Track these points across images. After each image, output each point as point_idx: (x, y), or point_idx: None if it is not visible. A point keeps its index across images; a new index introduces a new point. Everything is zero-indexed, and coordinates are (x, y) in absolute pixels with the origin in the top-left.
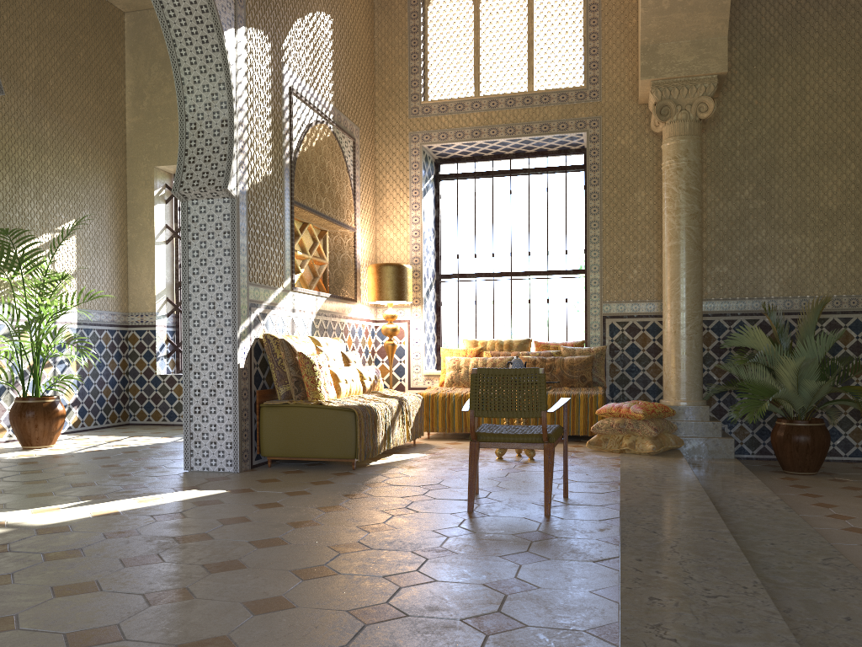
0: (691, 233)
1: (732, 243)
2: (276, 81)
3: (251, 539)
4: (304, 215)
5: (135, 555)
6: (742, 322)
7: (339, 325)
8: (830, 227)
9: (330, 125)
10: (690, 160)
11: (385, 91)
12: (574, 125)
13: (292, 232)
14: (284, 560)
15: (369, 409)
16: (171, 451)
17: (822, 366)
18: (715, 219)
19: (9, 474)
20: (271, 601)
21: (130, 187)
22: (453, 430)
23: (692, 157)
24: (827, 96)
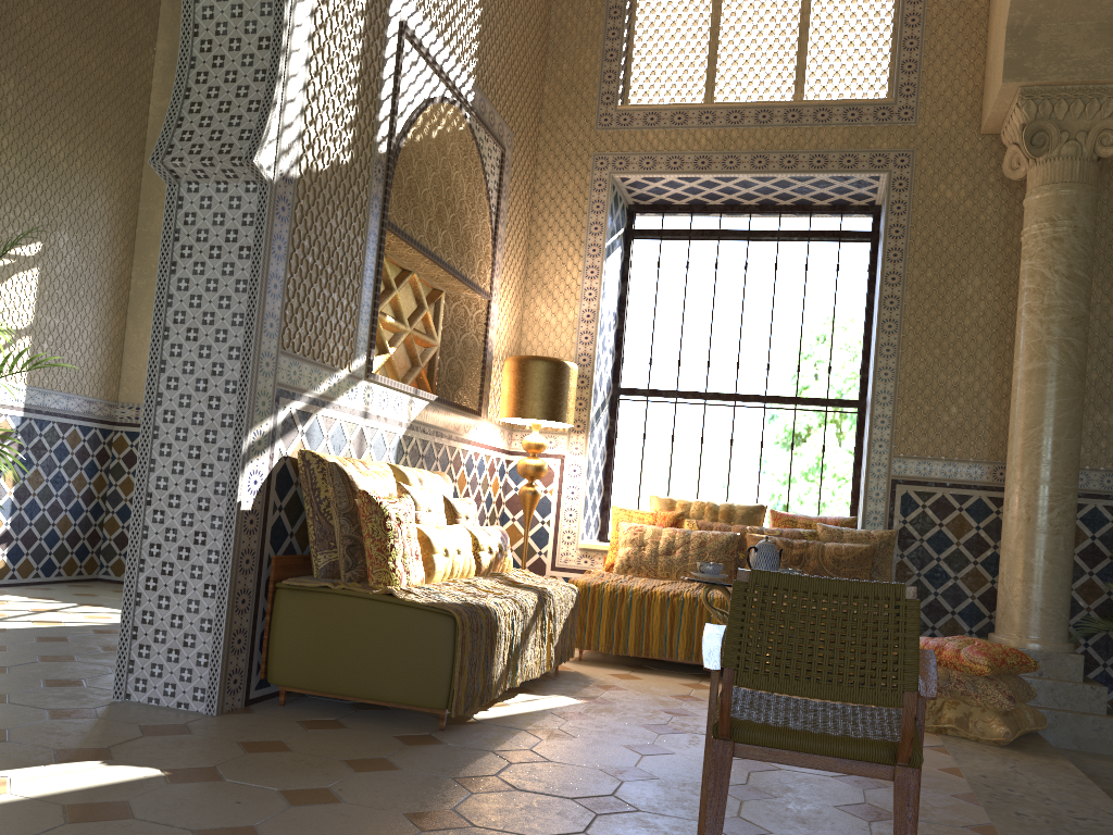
0: (1071, 351)
1: None
2: (376, 1)
3: None
4: (404, 254)
5: None
6: None
7: (447, 451)
8: None
9: (466, 113)
10: (1078, 226)
11: (560, 85)
12: (868, 161)
13: (378, 274)
14: None
15: (484, 613)
16: None
17: None
18: (1101, 334)
19: None
20: None
21: (145, 206)
22: (624, 651)
23: (1082, 220)
24: None
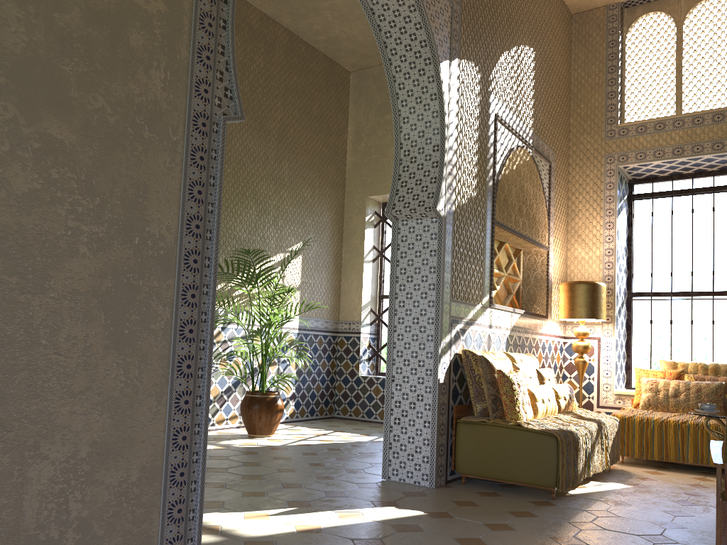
0: None
1: None
2: (483, 108)
3: None
4: (502, 234)
5: None
6: None
7: (531, 341)
8: None
9: (529, 150)
10: None
11: (580, 117)
12: None
13: (492, 250)
14: None
15: (571, 435)
16: (369, 453)
17: None
18: None
19: (233, 465)
20: None
21: (347, 214)
22: (651, 457)
23: None
24: None
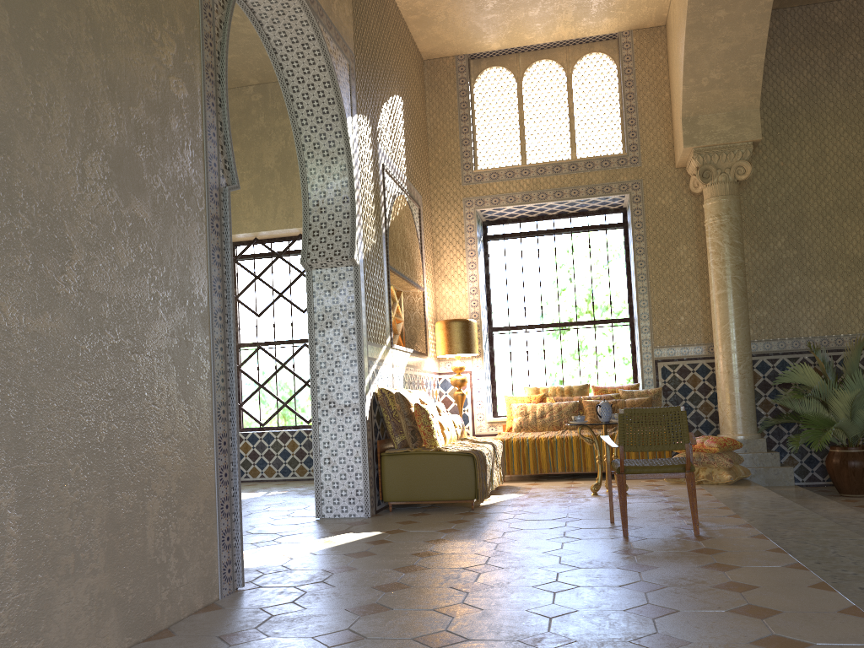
0: (737, 282)
1: (770, 289)
2: (375, 159)
3: (463, 566)
4: (390, 278)
5: (379, 583)
6: (784, 360)
7: (418, 378)
8: (857, 272)
9: (406, 196)
10: (732, 217)
11: (438, 161)
12: (617, 188)
13: (389, 294)
14: (516, 580)
15: (481, 453)
16: (276, 504)
17: None
18: (753, 268)
19: None
20: (550, 608)
21: None
22: (528, 472)
23: (733, 214)
24: (845, 157)
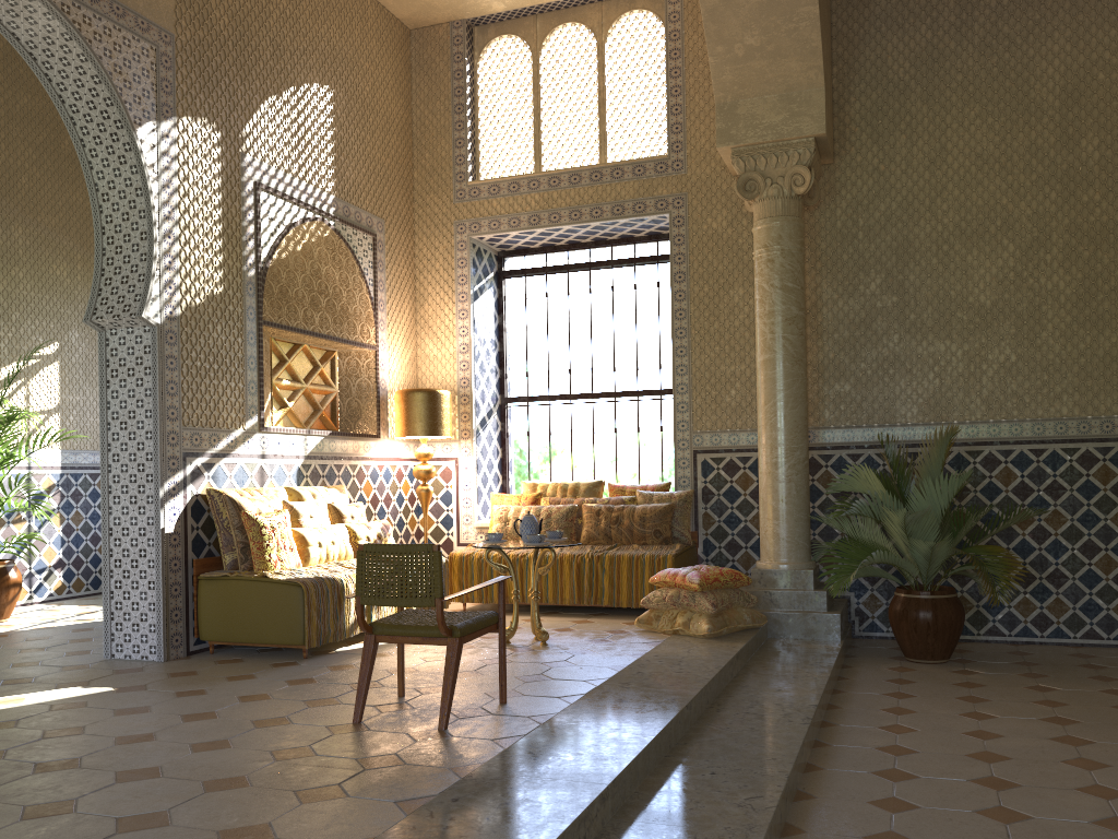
0: (787, 344)
1: (856, 352)
2: (231, 176)
3: (43, 760)
4: (289, 335)
5: None
6: (871, 456)
7: (348, 469)
8: (983, 330)
9: (329, 222)
10: (784, 248)
11: (425, 170)
12: (654, 206)
13: (260, 359)
14: (39, 791)
15: (331, 582)
16: None
17: (955, 518)
18: (834, 322)
19: None
20: None
21: None
22: (491, 601)
23: (787, 244)
24: (976, 156)
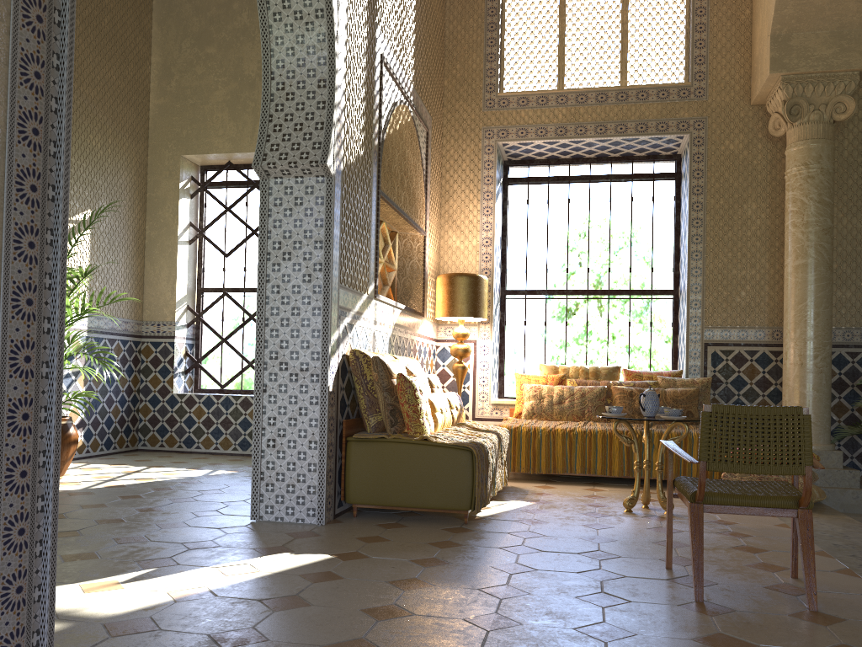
0: (823, 251)
1: (857, 264)
2: (370, 44)
3: None
4: (382, 210)
5: None
6: None
7: (410, 343)
8: None
9: (410, 109)
10: (824, 167)
11: (455, 80)
12: (675, 126)
13: (377, 227)
14: None
15: (483, 448)
16: (213, 490)
17: None
18: (838, 237)
19: None
20: None
21: (152, 177)
22: (539, 471)
23: (825, 164)
24: None
